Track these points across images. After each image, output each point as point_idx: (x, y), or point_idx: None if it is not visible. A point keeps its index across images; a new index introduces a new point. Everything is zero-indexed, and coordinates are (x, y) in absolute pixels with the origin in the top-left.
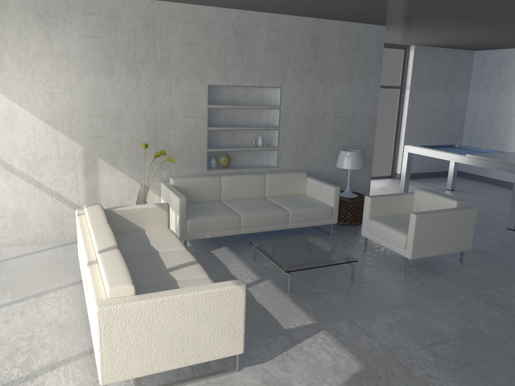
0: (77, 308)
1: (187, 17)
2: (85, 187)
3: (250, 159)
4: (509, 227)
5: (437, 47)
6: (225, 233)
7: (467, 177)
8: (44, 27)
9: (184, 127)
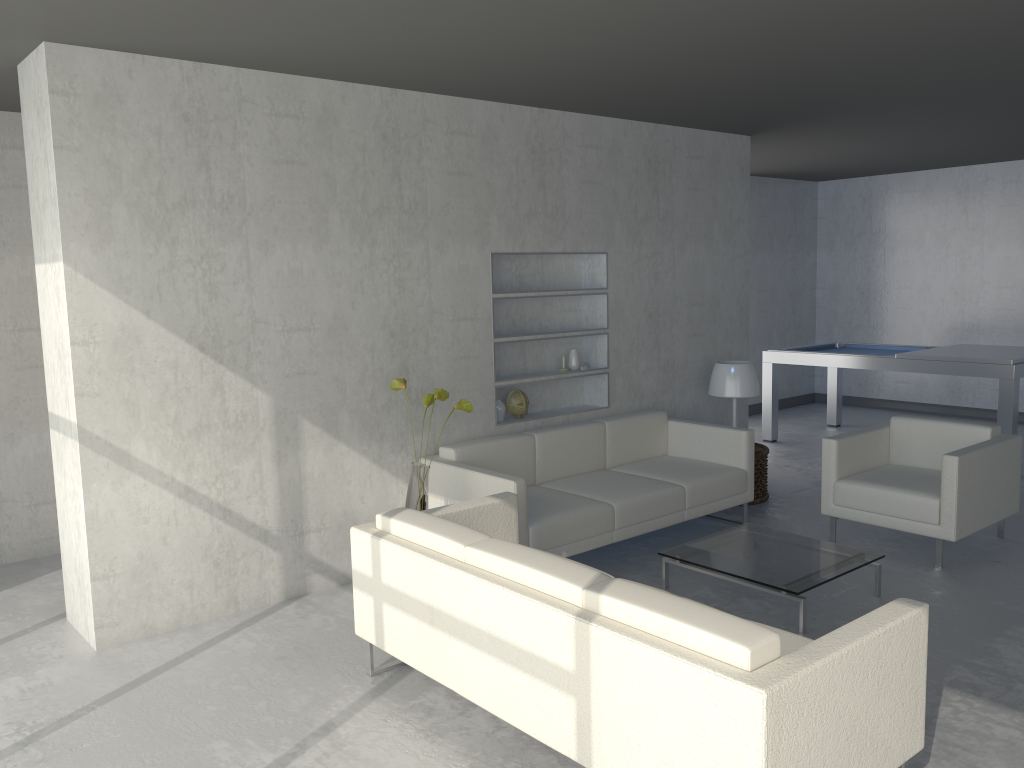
0: (445, 742)
1: (452, 123)
2: (277, 487)
3: (553, 397)
4: None
5: (765, 177)
6: (590, 544)
7: None
8: (195, 144)
9: (455, 340)
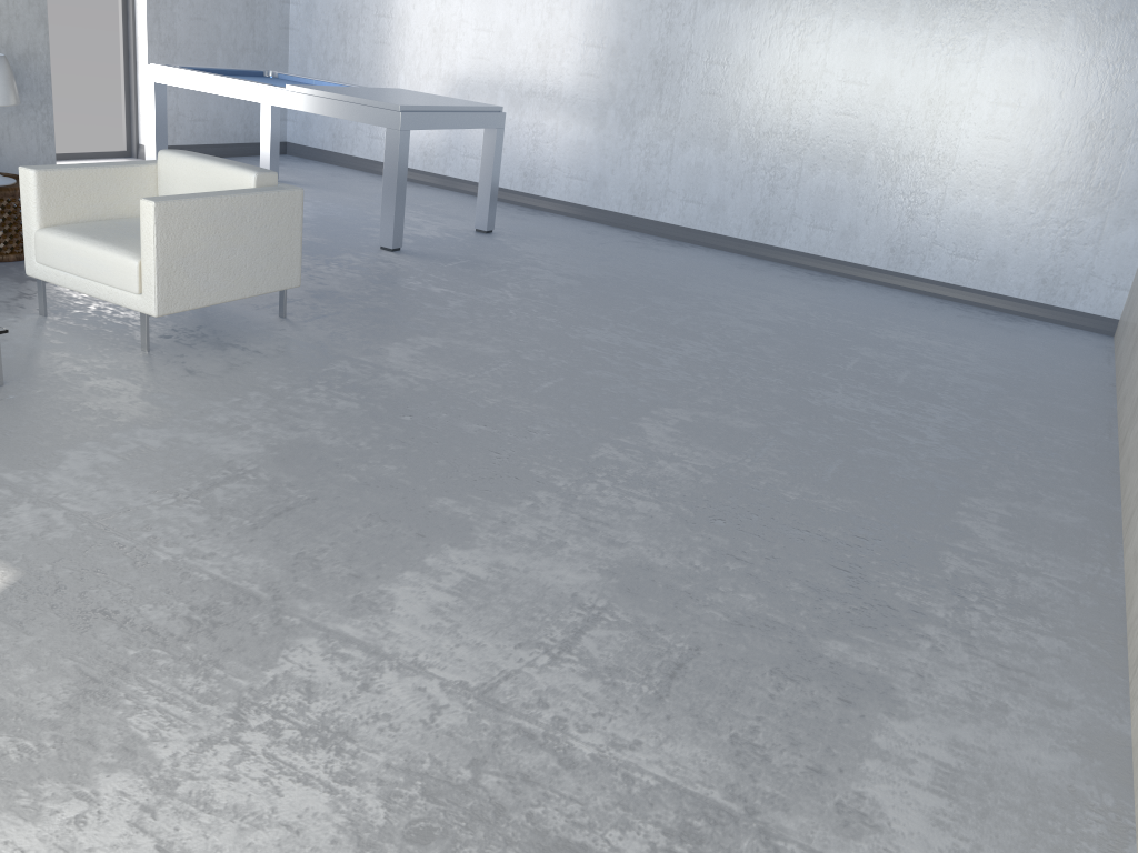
0: None
1: None
2: None
3: None
4: (385, 246)
5: None
6: None
7: (307, 156)
8: None
9: None
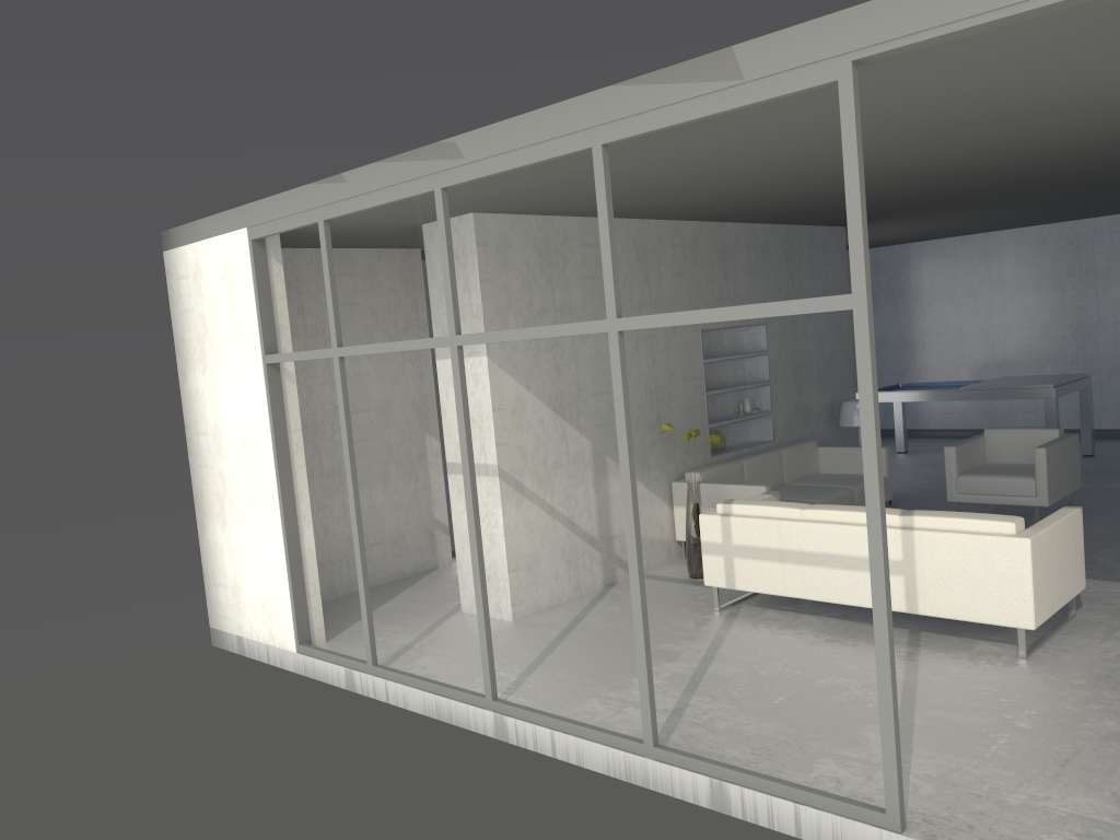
0: (802, 629)
1: (674, 239)
2: (596, 505)
3: (733, 436)
4: None
5: None
6: None
7: (890, 435)
8: (545, 270)
9: (684, 395)
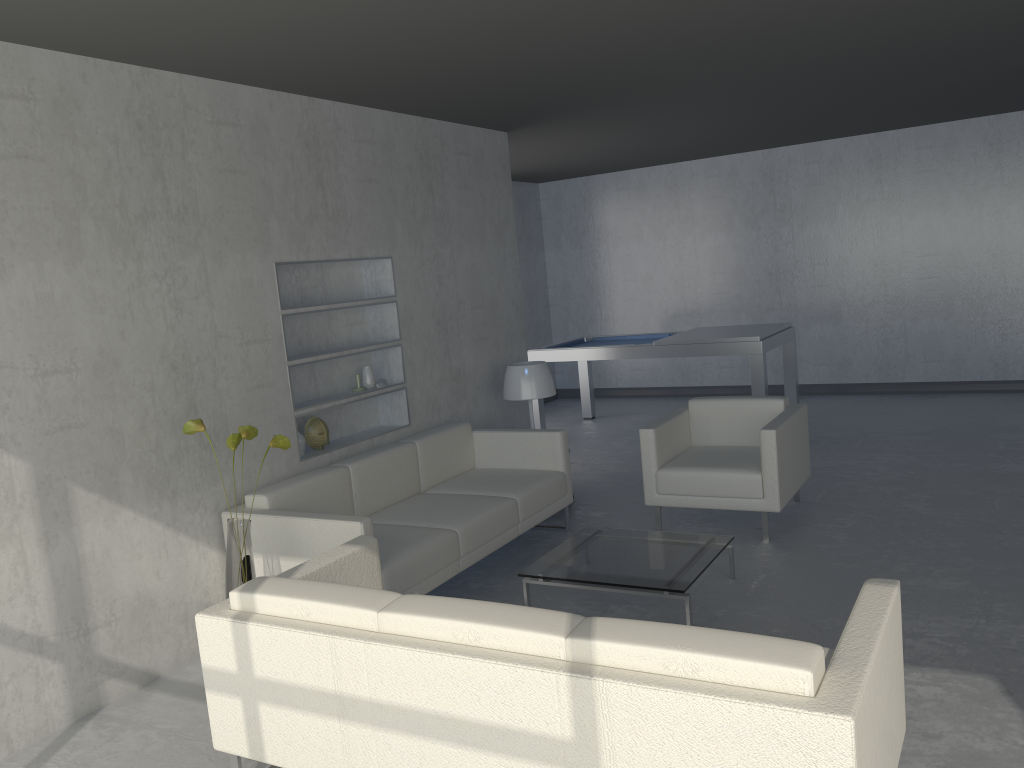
0: None
1: (217, 111)
2: (49, 578)
3: (348, 422)
4: None
5: None
6: (440, 578)
7: (577, 396)
8: None
9: (246, 368)
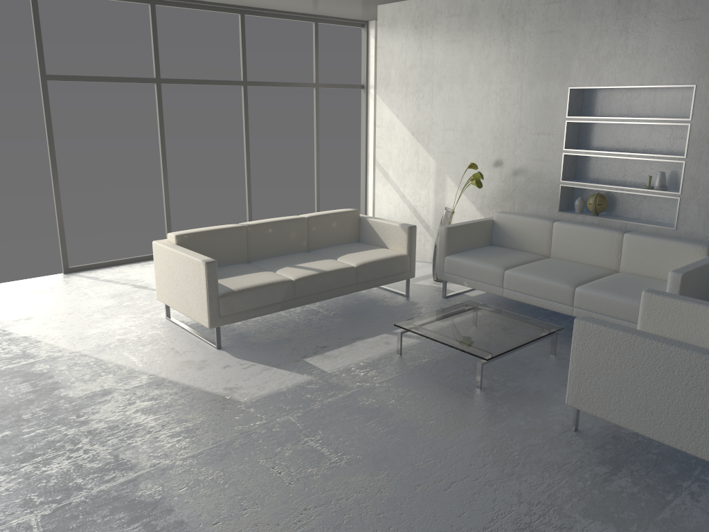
0: None
1: None
2: (434, 206)
3: (650, 210)
4: None
5: None
6: (484, 288)
7: None
8: (417, 38)
9: (534, 147)
